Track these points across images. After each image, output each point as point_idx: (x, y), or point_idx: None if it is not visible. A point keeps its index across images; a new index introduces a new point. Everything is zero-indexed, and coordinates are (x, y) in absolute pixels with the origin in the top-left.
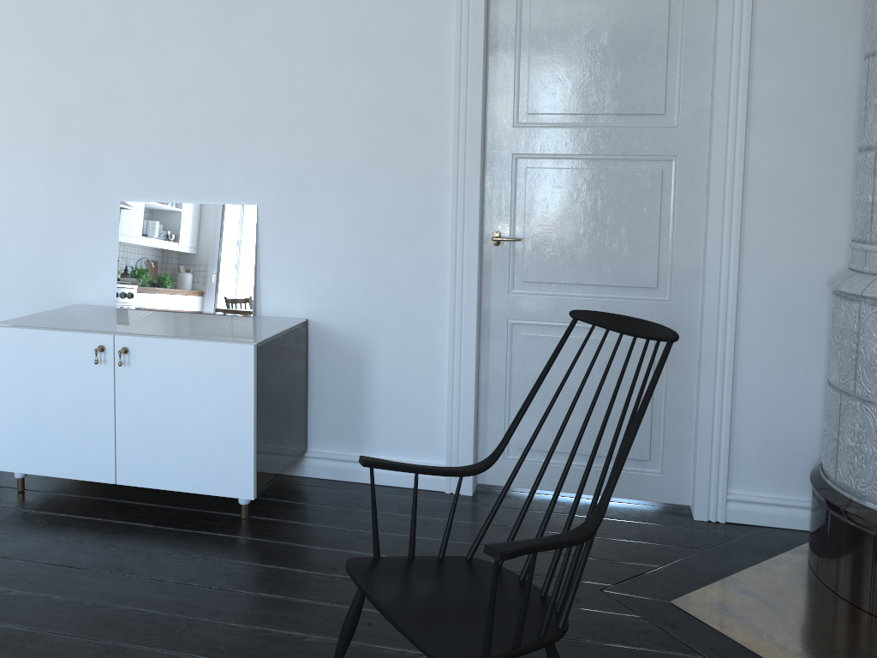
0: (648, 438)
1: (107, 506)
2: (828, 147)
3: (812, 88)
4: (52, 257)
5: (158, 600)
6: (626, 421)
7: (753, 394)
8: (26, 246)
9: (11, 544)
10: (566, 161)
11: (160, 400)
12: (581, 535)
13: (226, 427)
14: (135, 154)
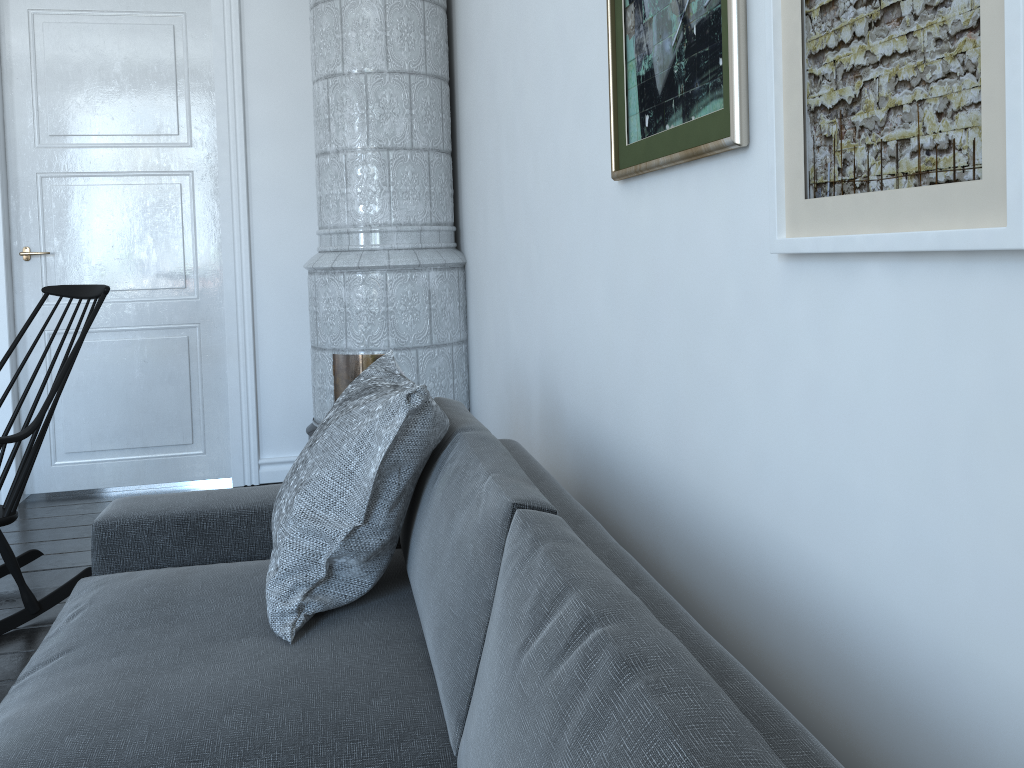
0: (190, 423)
1: None
2: (313, 160)
3: (296, 112)
4: None
5: None
6: (168, 411)
7: (274, 370)
8: None
9: None
10: (91, 178)
11: None
12: (13, 437)
13: None
14: None
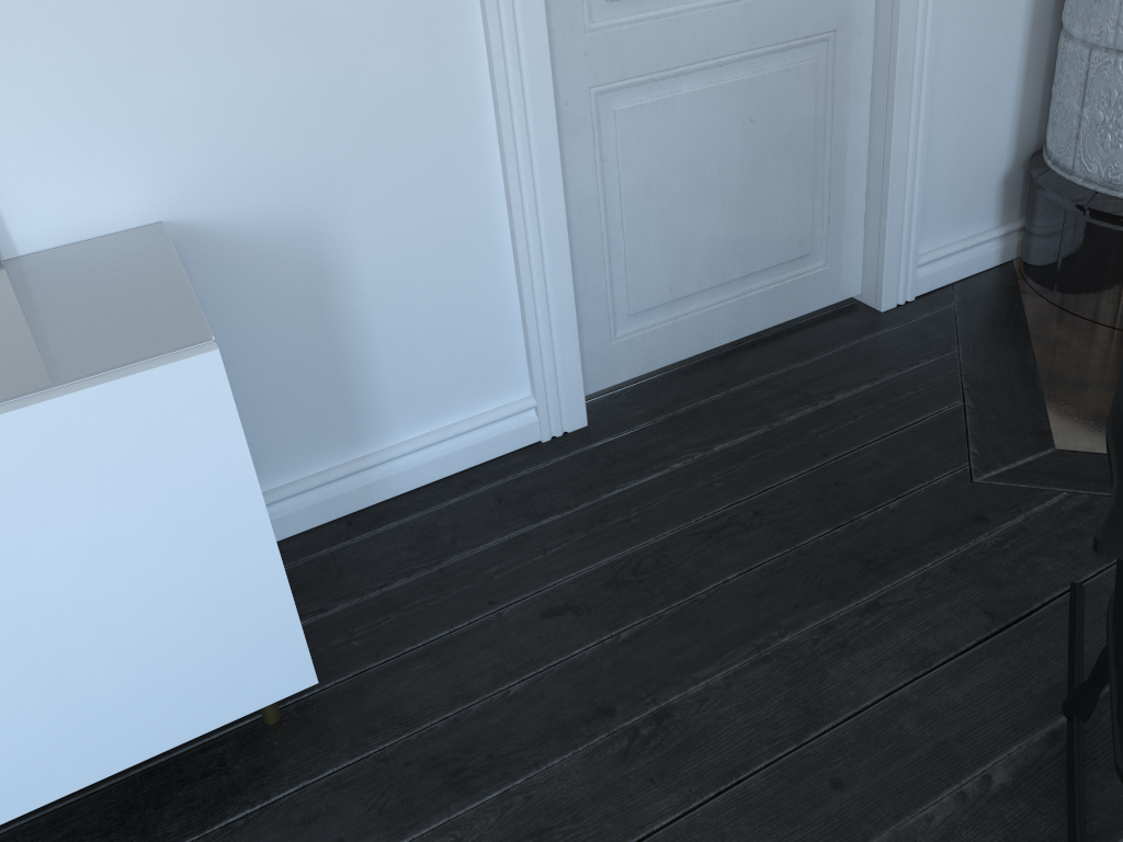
0: (810, 220)
1: None
2: None
3: None
4: None
5: None
6: (782, 205)
7: (945, 103)
8: None
9: None
10: None
11: None
12: None
13: (197, 579)
14: None
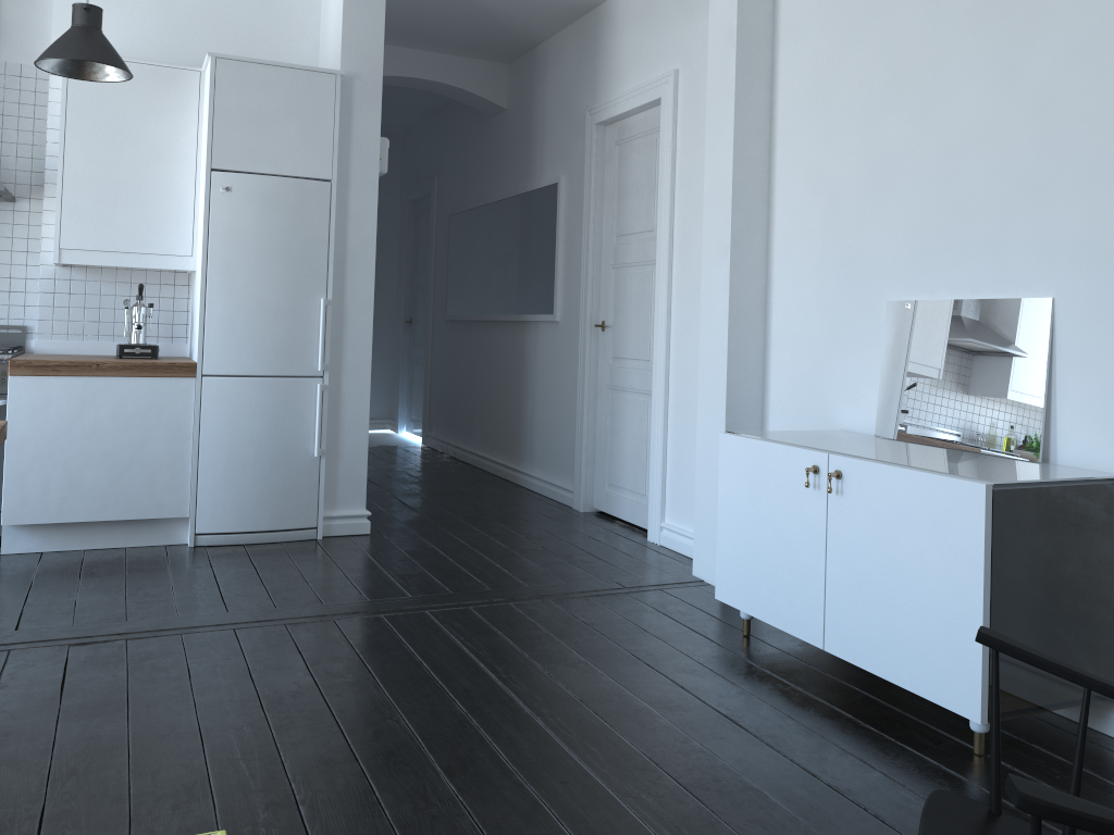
0: None
1: (817, 679)
2: None
3: None
4: (818, 371)
5: (793, 793)
6: None
7: None
8: (796, 358)
9: (697, 678)
10: None
11: (872, 547)
12: None
13: (947, 603)
14: (905, 240)
